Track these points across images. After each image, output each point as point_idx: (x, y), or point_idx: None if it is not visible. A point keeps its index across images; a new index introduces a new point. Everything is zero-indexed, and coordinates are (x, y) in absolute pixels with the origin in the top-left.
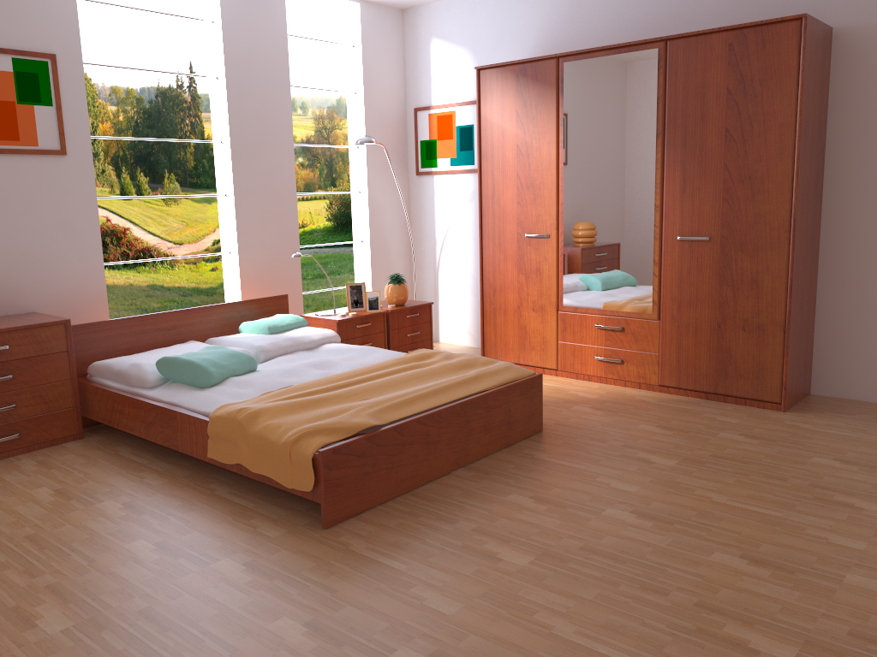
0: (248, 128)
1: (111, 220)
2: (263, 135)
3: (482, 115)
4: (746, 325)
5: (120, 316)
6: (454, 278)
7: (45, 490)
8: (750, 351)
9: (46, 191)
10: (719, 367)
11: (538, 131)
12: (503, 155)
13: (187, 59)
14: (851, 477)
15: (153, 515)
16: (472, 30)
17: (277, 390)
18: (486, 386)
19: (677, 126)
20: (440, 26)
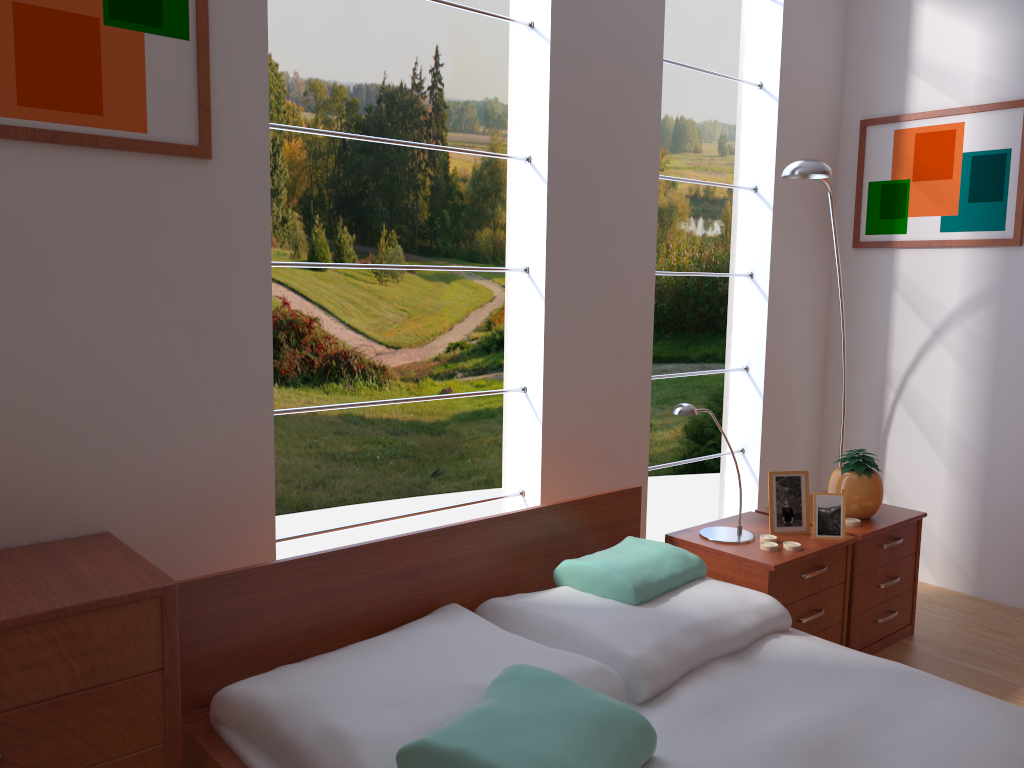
0: (583, 133)
1: (290, 303)
2: (608, 150)
3: None
4: None
5: (290, 466)
6: (925, 451)
7: None
8: None
9: (157, 241)
10: None
11: None
12: None
13: (431, 42)
14: None
15: None
16: None
17: None
18: None
19: None
20: None
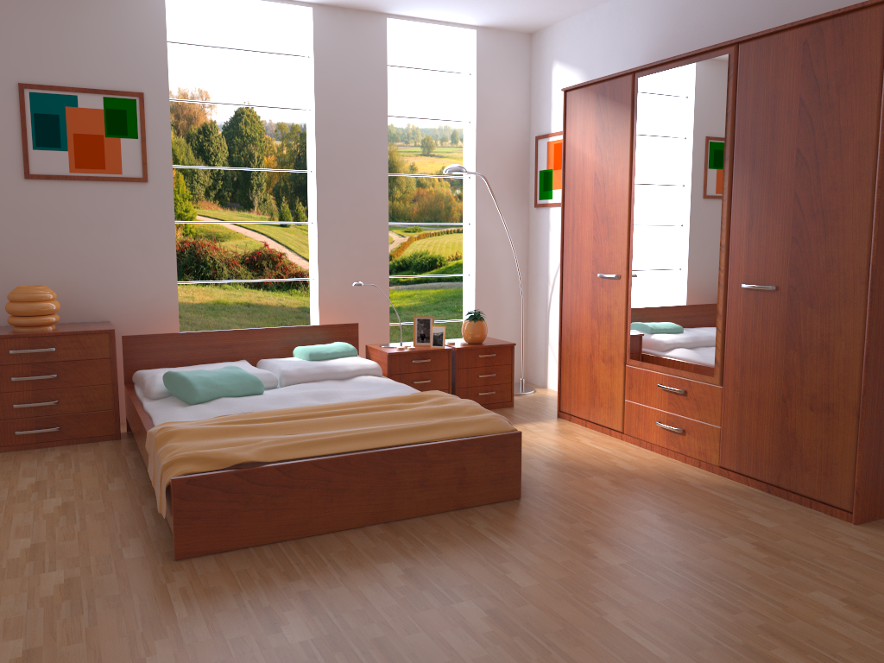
0: (337, 158)
1: (269, 245)
2: (353, 165)
3: (566, 141)
4: (814, 403)
5: None
6: None
7: (31, 480)
8: (818, 437)
9: (127, 214)
10: (783, 453)
11: (613, 157)
12: (582, 184)
13: None
14: (836, 629)
15: (69, 517)
16: (587, 49)
17: (234, 414)
18: (433, 437)
19: (746, 147)
20: (561, 47)
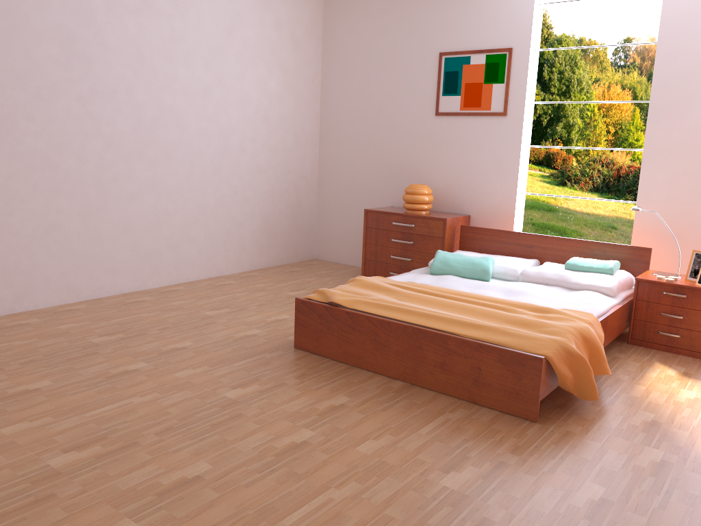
0: (675, 87)
1: None
2: (692, 93)
3: None
4: None
5: None
6: None
7: None
8: None
9: (490, 139)
10: None
11: None
12: None
13: None
14: None
15: None
16: None
17: (416, 283)
18: (464, 333)
19: None
20: None
